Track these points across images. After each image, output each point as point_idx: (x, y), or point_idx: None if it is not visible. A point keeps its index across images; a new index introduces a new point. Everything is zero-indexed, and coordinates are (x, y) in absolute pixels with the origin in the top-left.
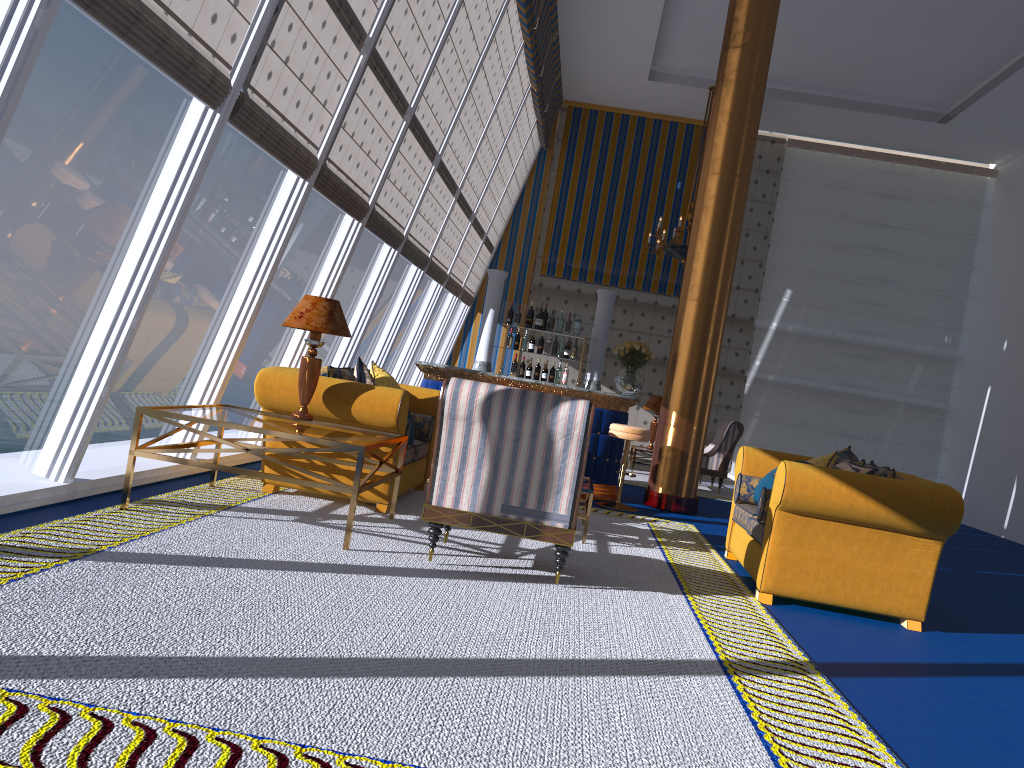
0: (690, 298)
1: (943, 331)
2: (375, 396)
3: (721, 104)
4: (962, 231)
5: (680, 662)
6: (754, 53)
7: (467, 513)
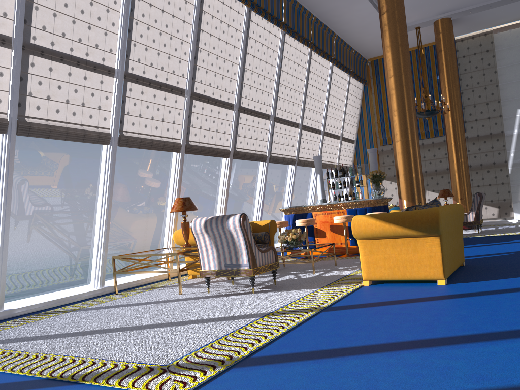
0: (395, 141)
1: None
2: None
3: (384, 43)
4: None
5: (248, 315)
6: (392, 13)
7: (214, 271)
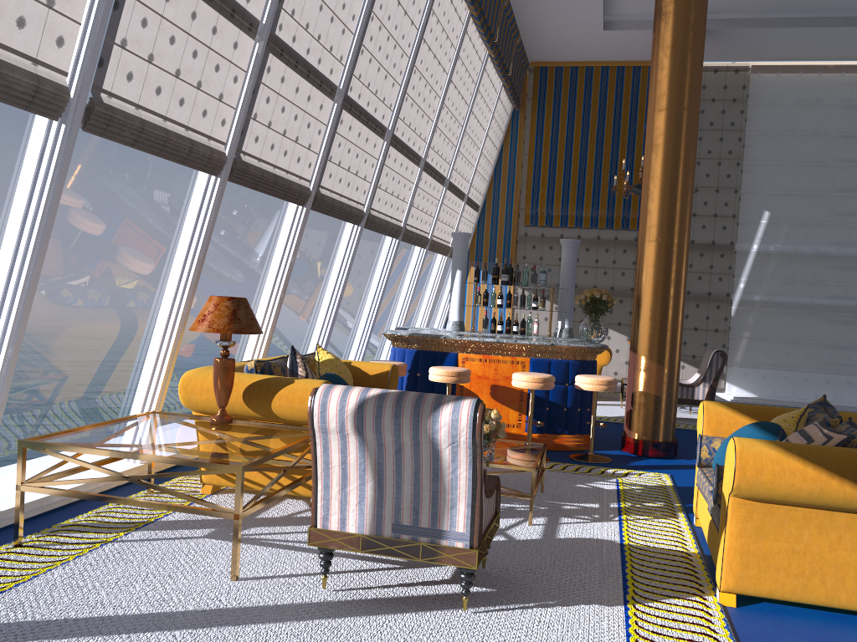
0: (648, 240)
1: None
2: (294, 391)
3: (660, 38)
4: None
5: None
6: None
7: (355, 535)
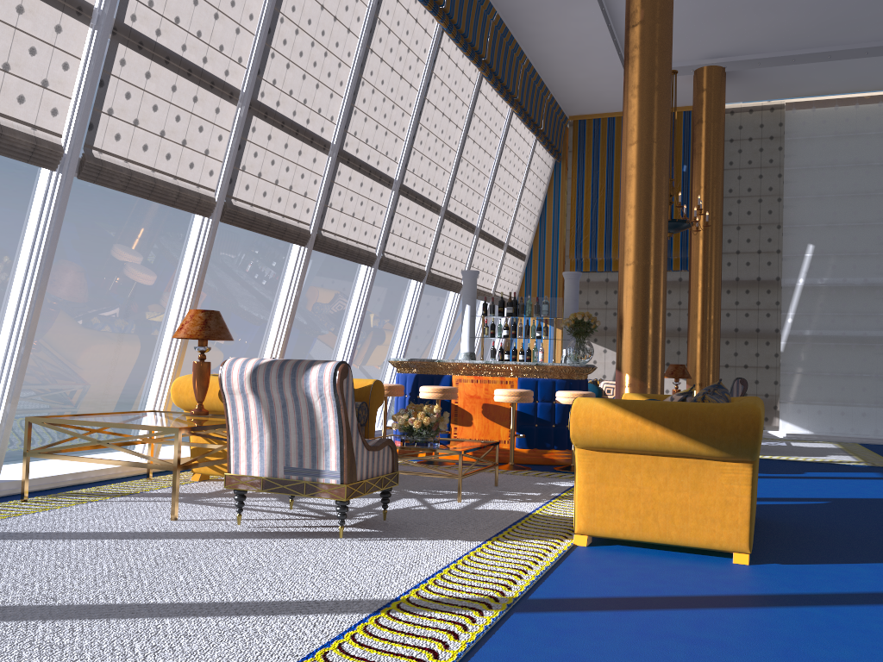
0: (624, 264)
1: None
2: None
3: (628, 80)
4: None
5: (340, 602)
6: (651, 27)
7: (258, 478)
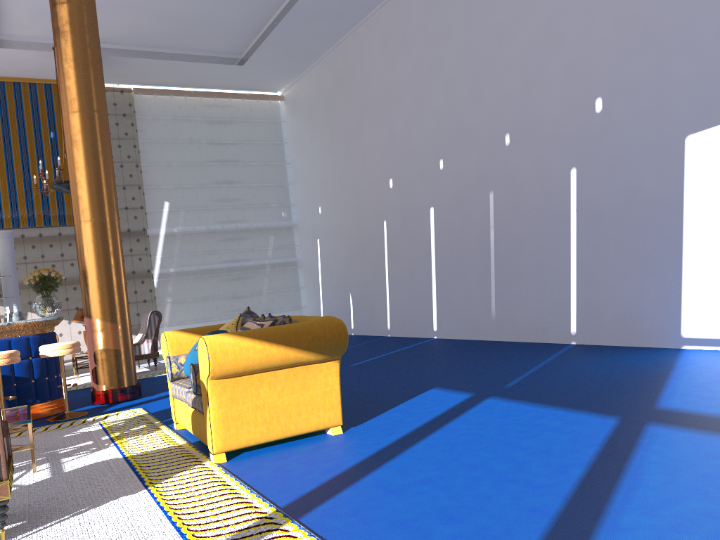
0: (84, 220)
1: (280, 209)
2: None
3: (63, 52)
4: (273, 139)
5: None
6: (81, 7)
7: None
